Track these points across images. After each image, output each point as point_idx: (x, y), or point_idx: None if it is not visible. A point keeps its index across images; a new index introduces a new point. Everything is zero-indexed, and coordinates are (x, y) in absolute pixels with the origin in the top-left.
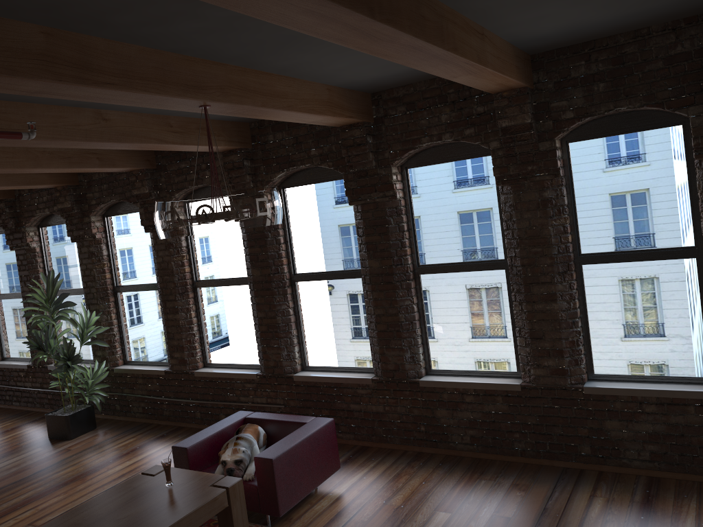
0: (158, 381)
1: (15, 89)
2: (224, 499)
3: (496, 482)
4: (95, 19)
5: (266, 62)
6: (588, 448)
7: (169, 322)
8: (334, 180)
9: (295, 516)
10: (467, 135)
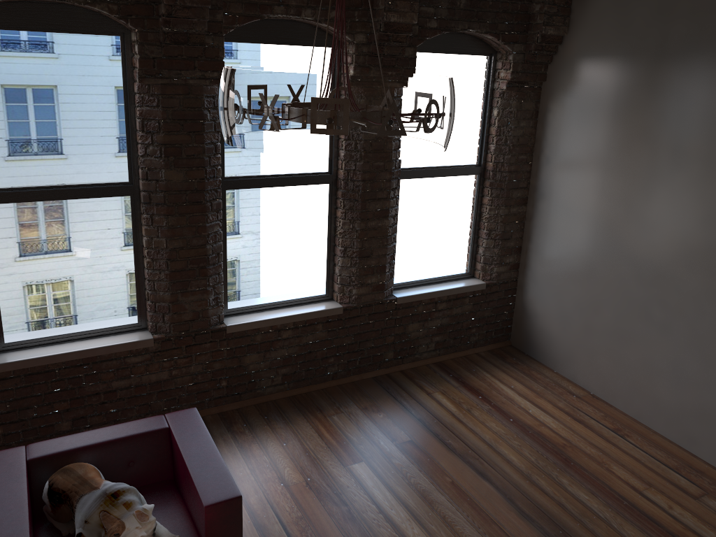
0: None
1: None
2: None
3: (346, 413)
4: None
5: None
6: (392, 353)
7: None
8: (88, 34)
9: None
10: (332, 18)
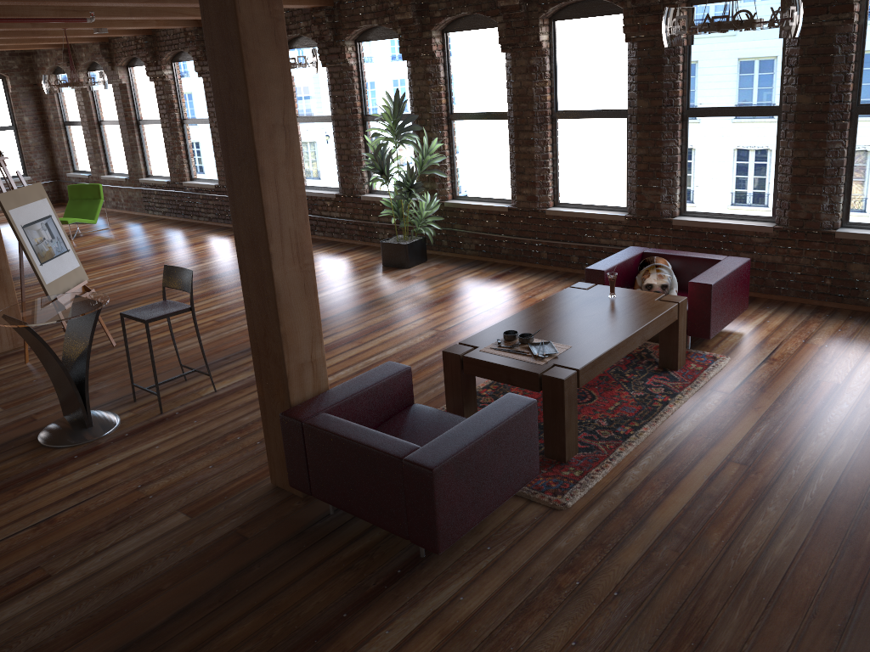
0: (498, 218)
1: None
2: (675, 312)
3: None
4: None
5: None
6: None
7: (521, 156)
8: None
9: (710, 344)
10: None
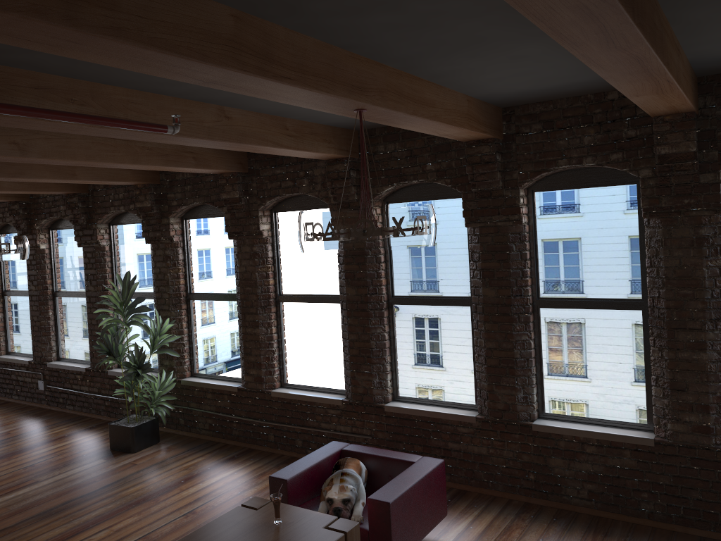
0: (229, 398)
1: (193, 77)
2: None
3: None
4: (291, 4)
5: (426, 66)
6: None
7: (248, 337)
8: (447, 199)
9: None
10: (613, 160)
